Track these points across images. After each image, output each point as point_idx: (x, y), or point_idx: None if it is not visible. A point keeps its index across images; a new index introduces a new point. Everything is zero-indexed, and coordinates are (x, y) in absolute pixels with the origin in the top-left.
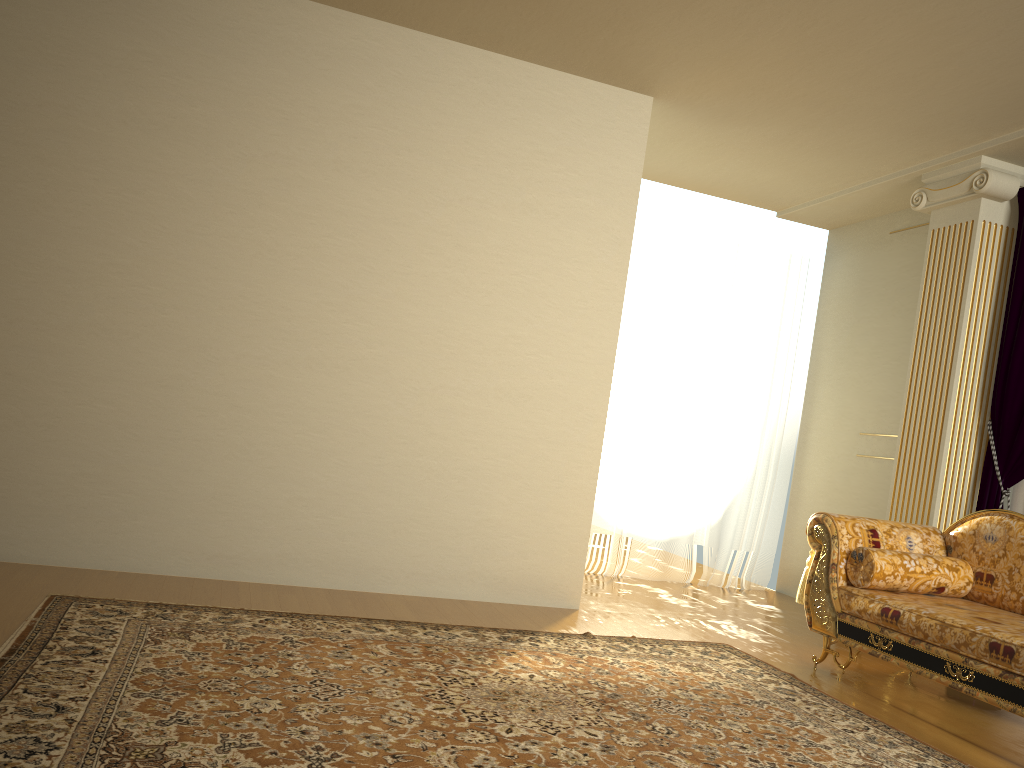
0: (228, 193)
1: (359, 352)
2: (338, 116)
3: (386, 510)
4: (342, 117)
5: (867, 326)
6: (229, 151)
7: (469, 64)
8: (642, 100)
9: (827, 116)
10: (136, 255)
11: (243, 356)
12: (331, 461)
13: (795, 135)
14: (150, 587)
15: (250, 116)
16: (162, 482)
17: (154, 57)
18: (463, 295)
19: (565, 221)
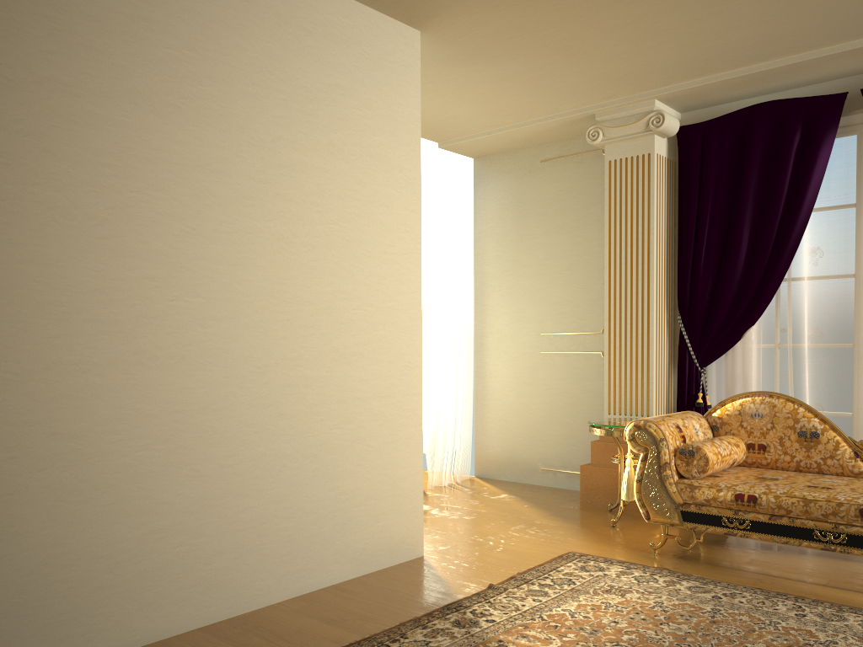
0: None
1: (194, 334)
2: (125, 30)
3: (248, 514)
4: (130, 32)
5: (531, 242)
6: None
7: None
8: (412, 34)
9: (563, 60)
10: None
11: (54, 364)
12: (182, 474)
13: (519, 76)
14: None
15: (7, 22)
16: None
17: None
18: (289, 251)
19: (367, 162)
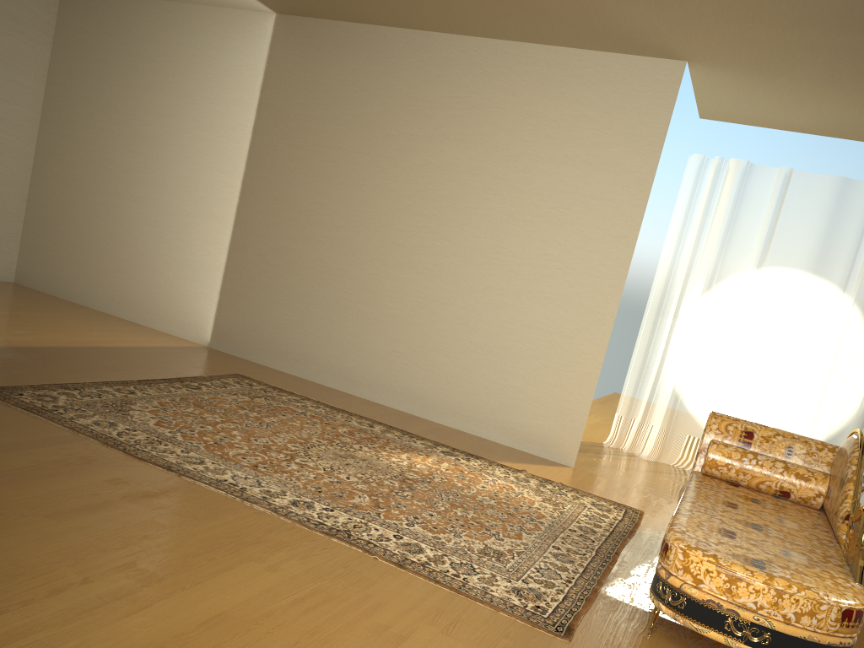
0: (377, 159)
1: (439, 260)
2: (444, 105)
3: (445, 367)
4: (446, 105)
5: None
6: (381, 133)
7: (535, 57)
8: (676, 65)
9: (835, 57)
10: (328, 197)
11: (374, 259)
12: (415, 330)
13: (836, 77)
14: (297, 384)
15: (394, 110)
16: (326, 330)
17: (349, 82)
18: (512, 223)
19: (596, 167)
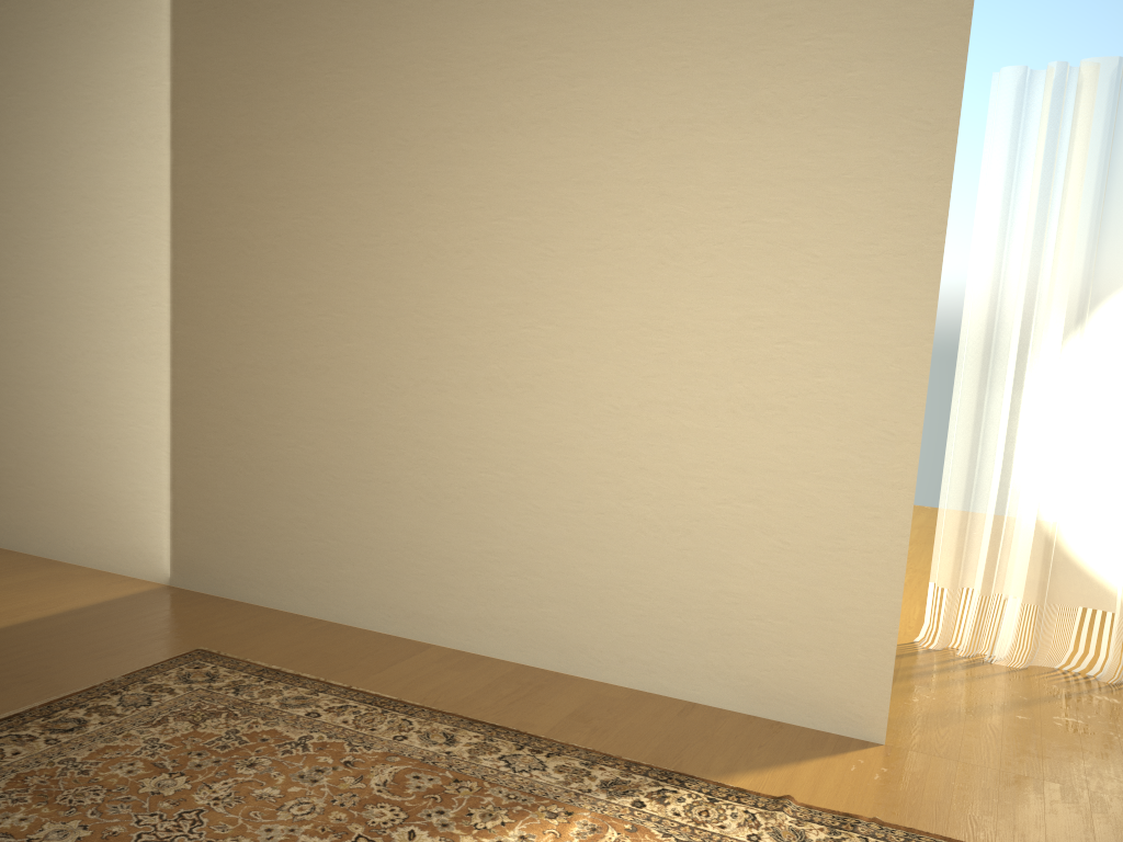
0: (394, 191)
1: (543, 364)
2: (499, 58)
3: (590, 571)
4: (503, 58)
5: None
6: (391, 140)
7: None
8: None
9: None
10: (320, 281)
11: (422, 382)
12: (521, 506)
13: None
14: (318, 646)
15: (408, 91)
16: (360, 529)
17: (318, 55)
18: (672, 266)
19: (829, 117)
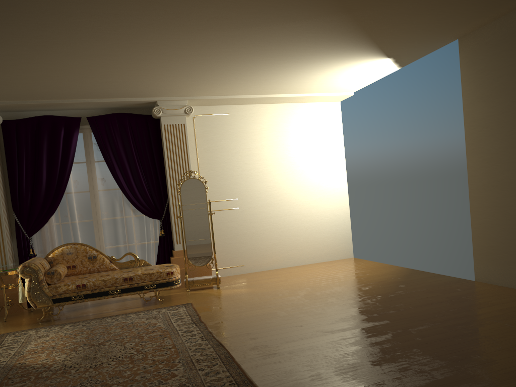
0: None
1: None
2: None
3: None
4: None
5: None
6: None
7: None
8: None
9: None
10: None
11: None
12: None
13: None
14: None
15: None
16: None
17: None
18: None
19: None
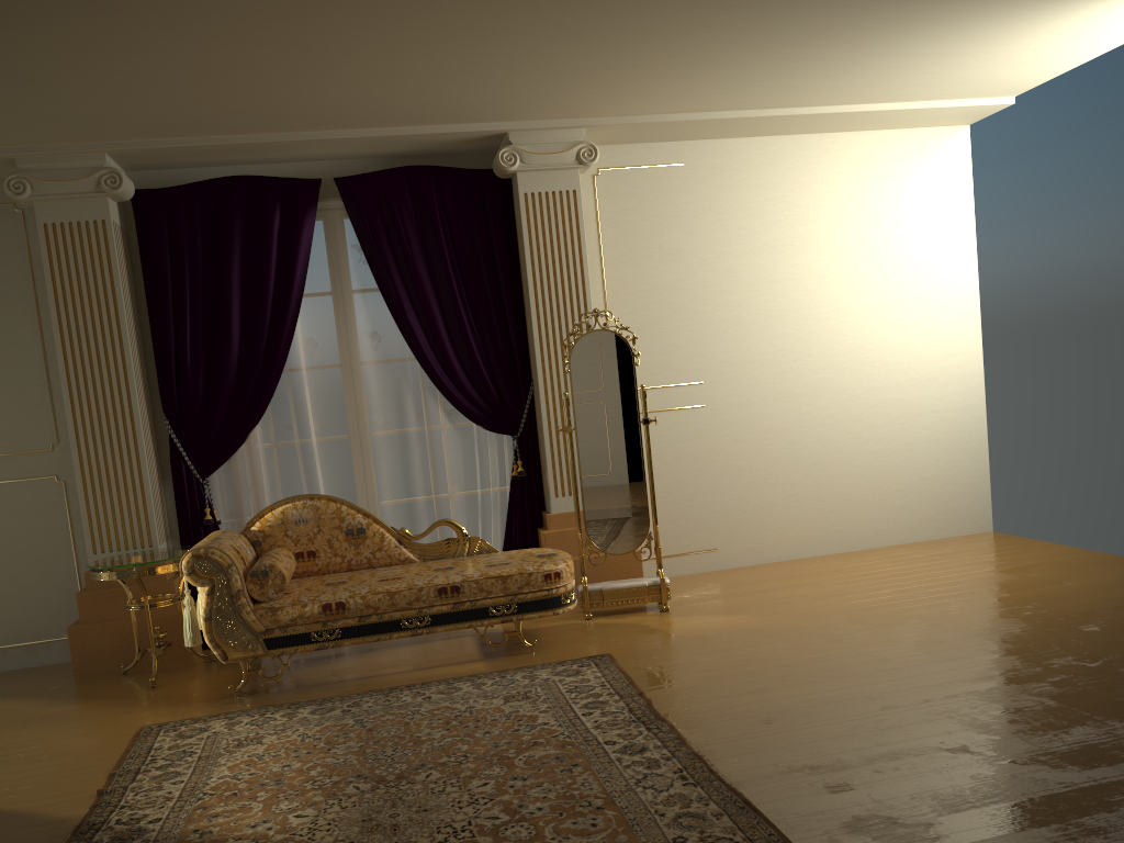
0: None
1: None
2: None
3: None
4: None
5: None
6: None
7: None
8: None
9: (10, 92)
10: None
11: None
12: None
13: None
14: None
15: None
16: None
17: None
18: None
19: None
